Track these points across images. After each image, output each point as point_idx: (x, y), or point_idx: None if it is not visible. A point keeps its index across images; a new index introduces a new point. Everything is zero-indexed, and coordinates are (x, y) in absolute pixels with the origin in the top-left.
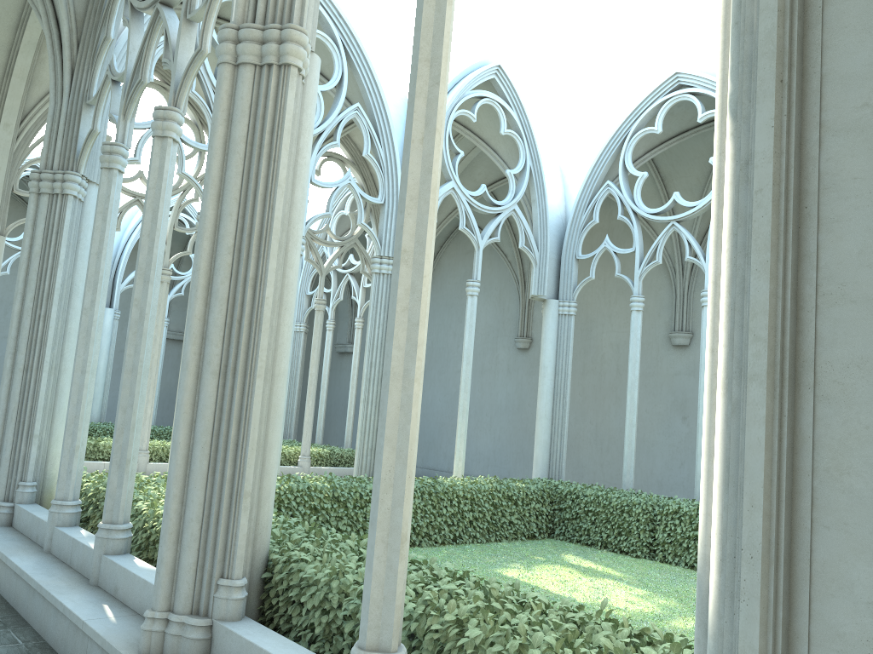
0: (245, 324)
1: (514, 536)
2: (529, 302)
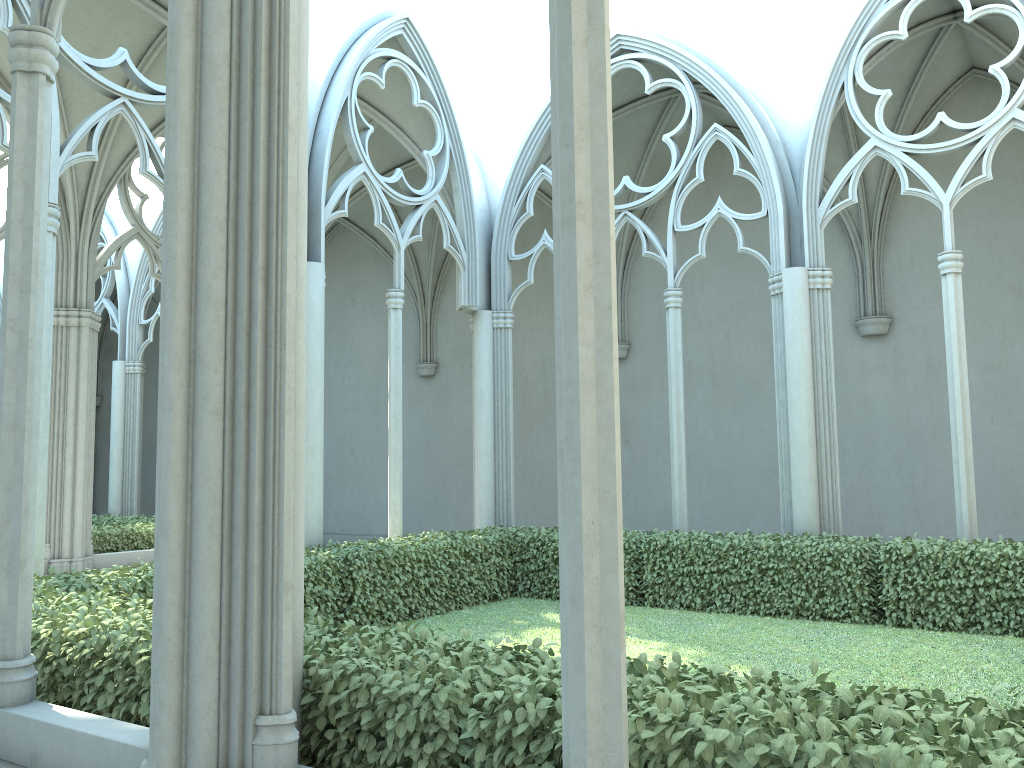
0: (259, 335)
1: (475, 599)
2: (430, 319)
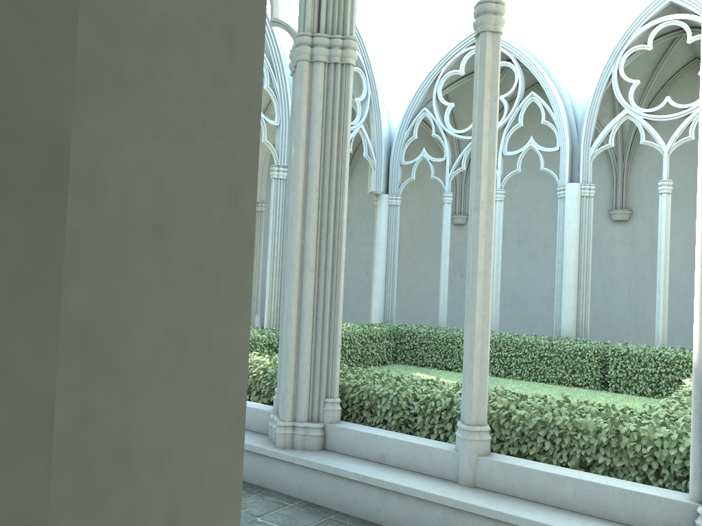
0: (331, 238)
1: (373, 363)
2: None
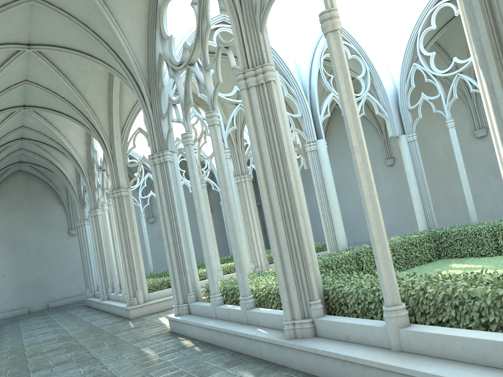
0: (287, 195)
1: (420, 262)
2: (386, 139)
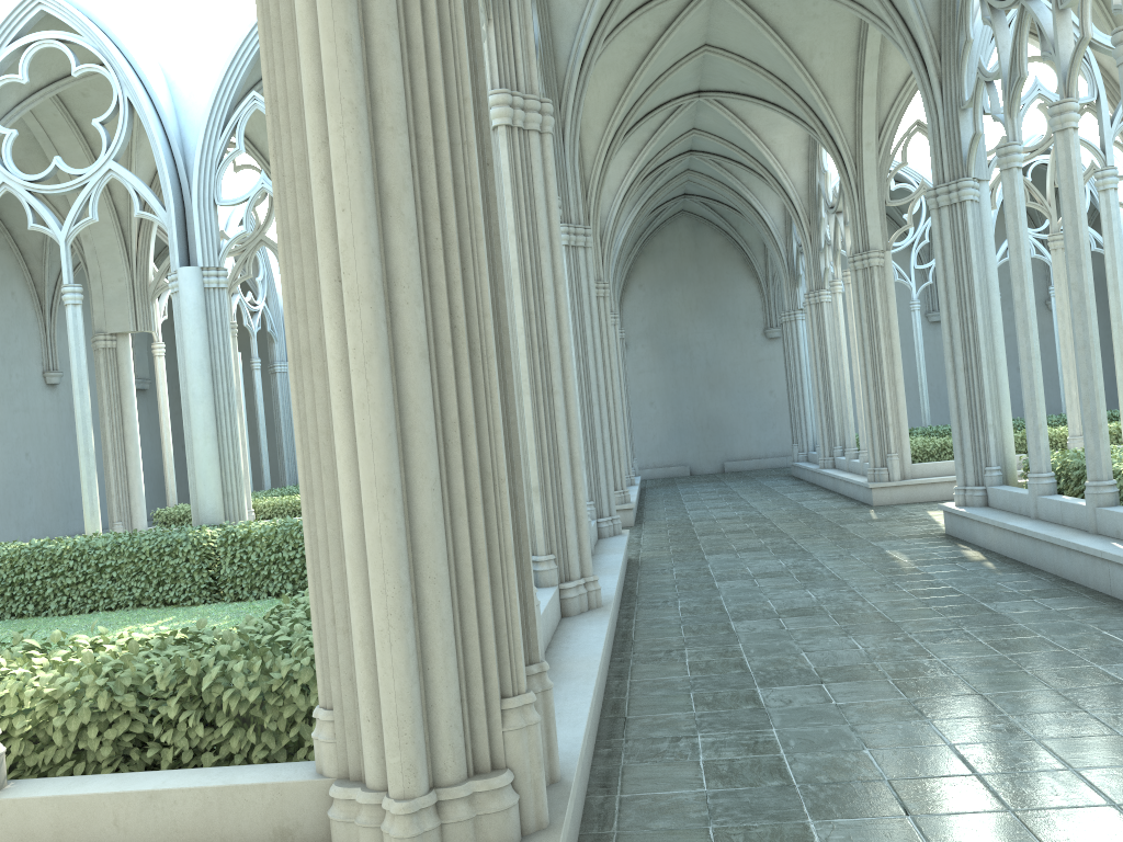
0: None
1: None
2: None
